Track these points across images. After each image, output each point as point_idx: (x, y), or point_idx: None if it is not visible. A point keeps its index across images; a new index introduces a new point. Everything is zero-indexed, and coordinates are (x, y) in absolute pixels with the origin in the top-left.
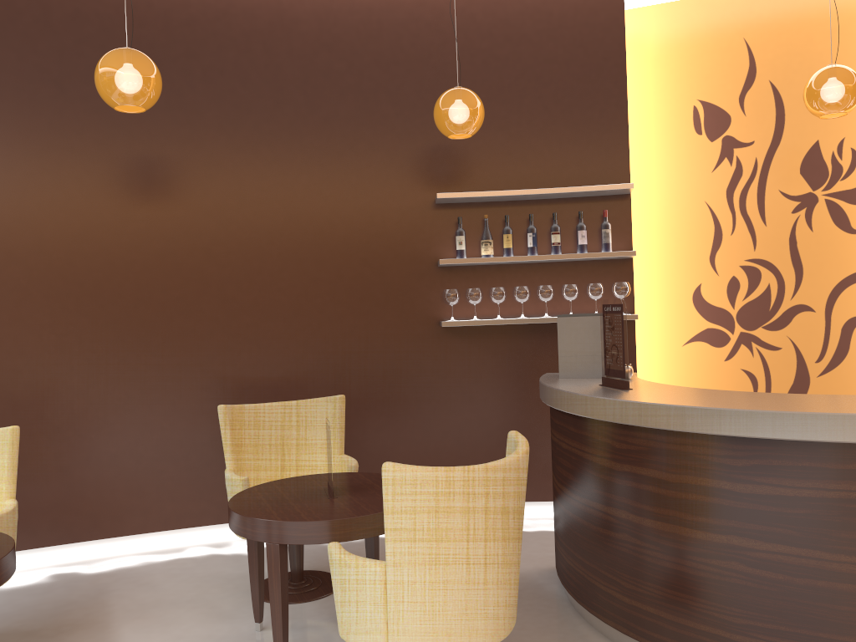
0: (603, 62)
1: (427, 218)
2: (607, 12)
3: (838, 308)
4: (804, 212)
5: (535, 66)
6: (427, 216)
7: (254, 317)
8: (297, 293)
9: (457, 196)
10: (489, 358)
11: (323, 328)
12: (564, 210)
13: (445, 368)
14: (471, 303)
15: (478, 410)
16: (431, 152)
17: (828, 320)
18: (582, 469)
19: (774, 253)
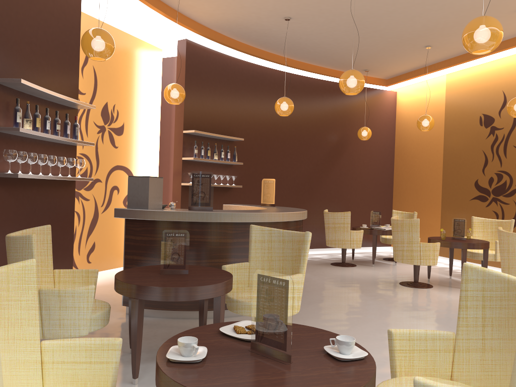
0: (72, 28)
1: None
2: (75, 1)
3: (109, 181)
4: (101, 134)
5: (45, 12)
6: None
7: None
8: None
9: (30, 85)
10: (14, 202)
11: None
12: (52, 109)
13: None
14: (21, 162)
15: None
16: None
17: (106, 187)
18: (204, 247)
19: (90, 152)
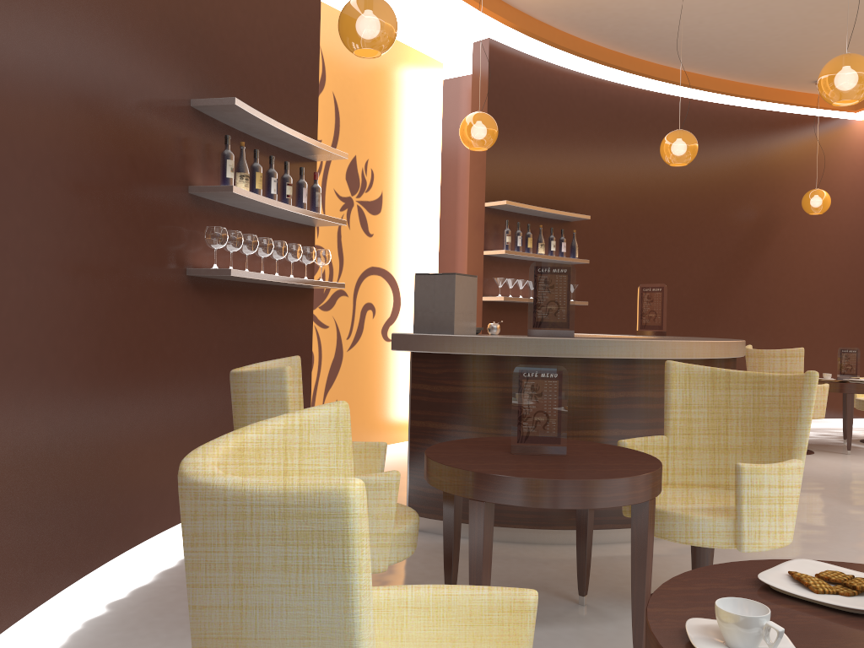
0: (307, 18)
1: (184, 123)
2: None
3: (360, 295)
4: (346, 212)
5: None
6: (184, 119)
7: (25, 217)
8: (71, 188)
9: (248, 110)
10: (220, 322)
11: (91, 258)
12: (277, 160)
13: (188, 333)
14: (232, 250)
15: (209, 389)
16: (191, 34)
17: (355, 304)
18: None
19: (329, 243)
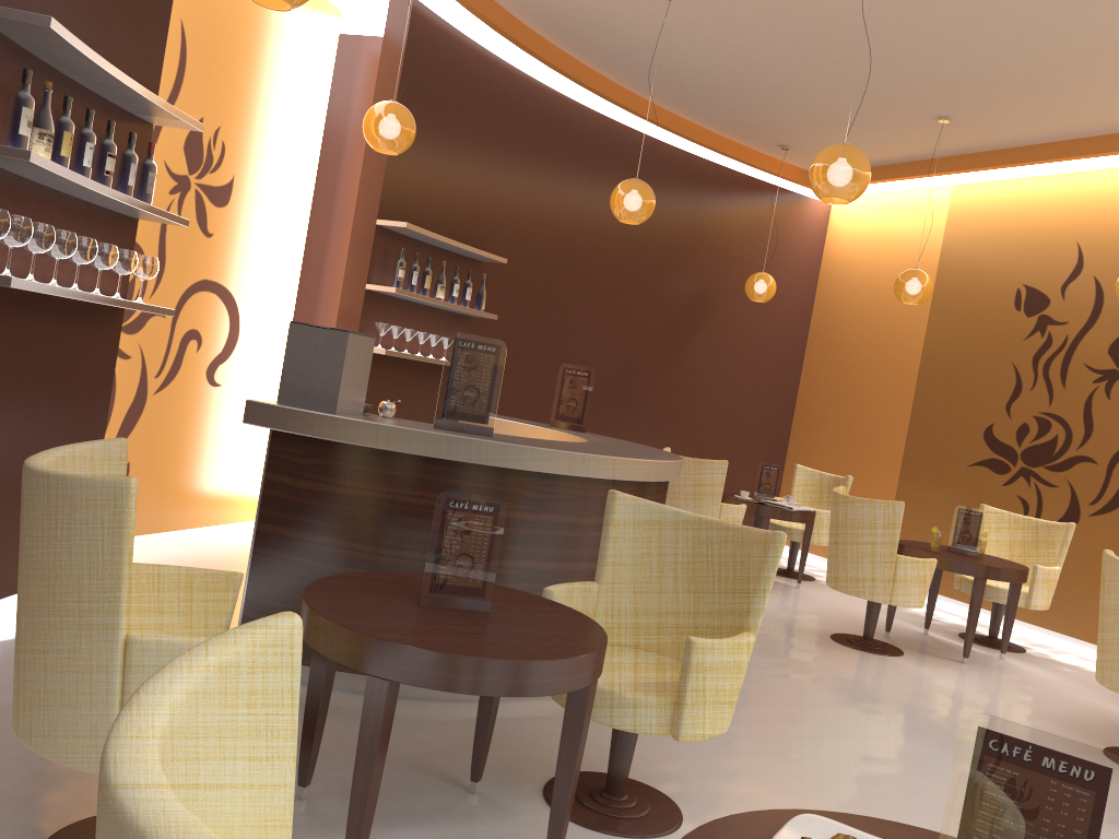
0: None
1: None
2: None
3: (183, 318)
4: (179, 197)
5: None
6: None
7: None
8: None
9: (68, 40)
10: None
11: None
12: (95, 114)
13: None
14: (14, 245)
15: None
16: None
17: (173, 330)
18: None
19: (147, 237)
